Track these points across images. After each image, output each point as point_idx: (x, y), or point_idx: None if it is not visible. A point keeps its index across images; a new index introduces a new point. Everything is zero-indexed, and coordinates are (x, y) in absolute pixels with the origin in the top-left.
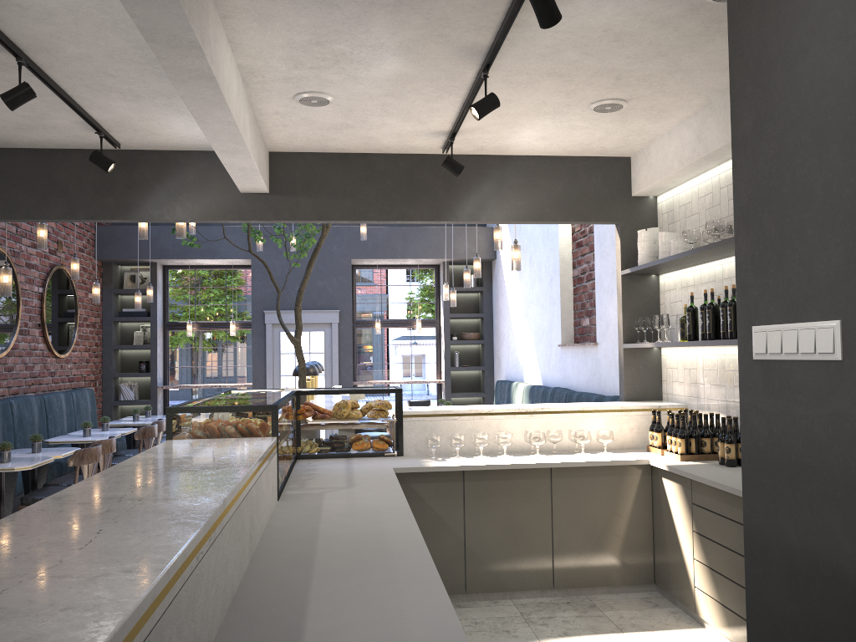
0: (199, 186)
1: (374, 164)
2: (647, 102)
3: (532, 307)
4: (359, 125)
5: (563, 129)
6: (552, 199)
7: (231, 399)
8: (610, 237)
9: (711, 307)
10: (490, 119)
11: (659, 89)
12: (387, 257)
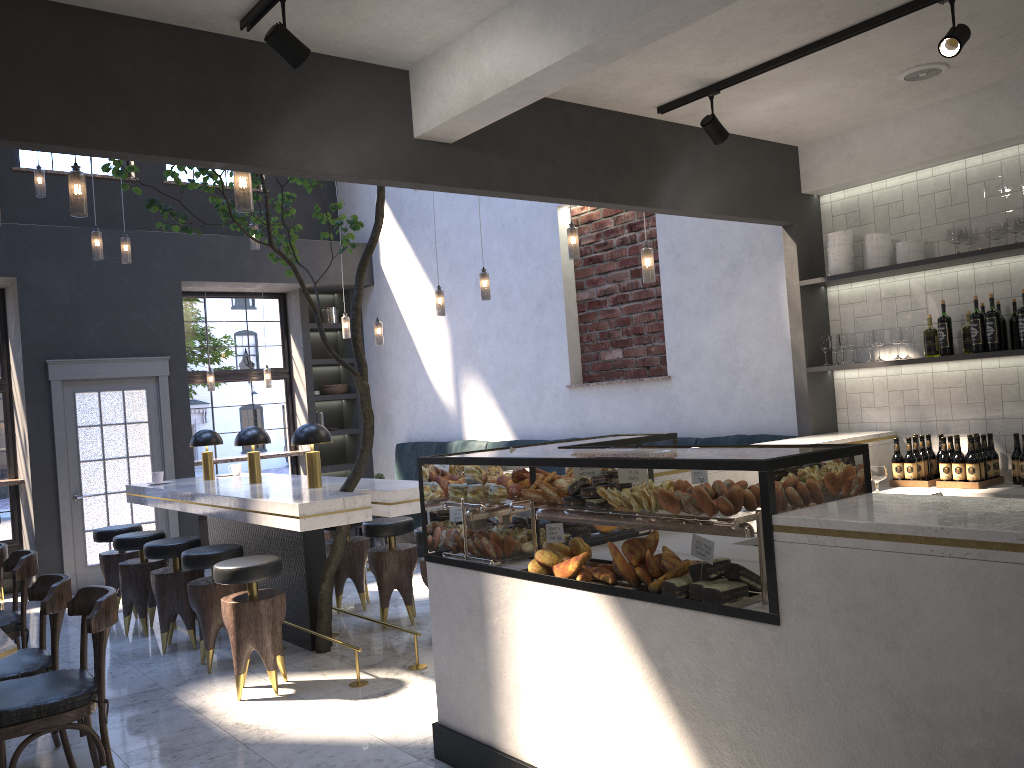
0: (355, 120)
1: (571, 118)
2: (956, 74)
3: (484, 343)
4: (646, 53)
5: (819, 98)
6: (741, 189)
7: (638, 454)
8: (702, 247)
9: (996, 314)
10: (789, 71)
11: (1000, 58)
12: (233, 280)
